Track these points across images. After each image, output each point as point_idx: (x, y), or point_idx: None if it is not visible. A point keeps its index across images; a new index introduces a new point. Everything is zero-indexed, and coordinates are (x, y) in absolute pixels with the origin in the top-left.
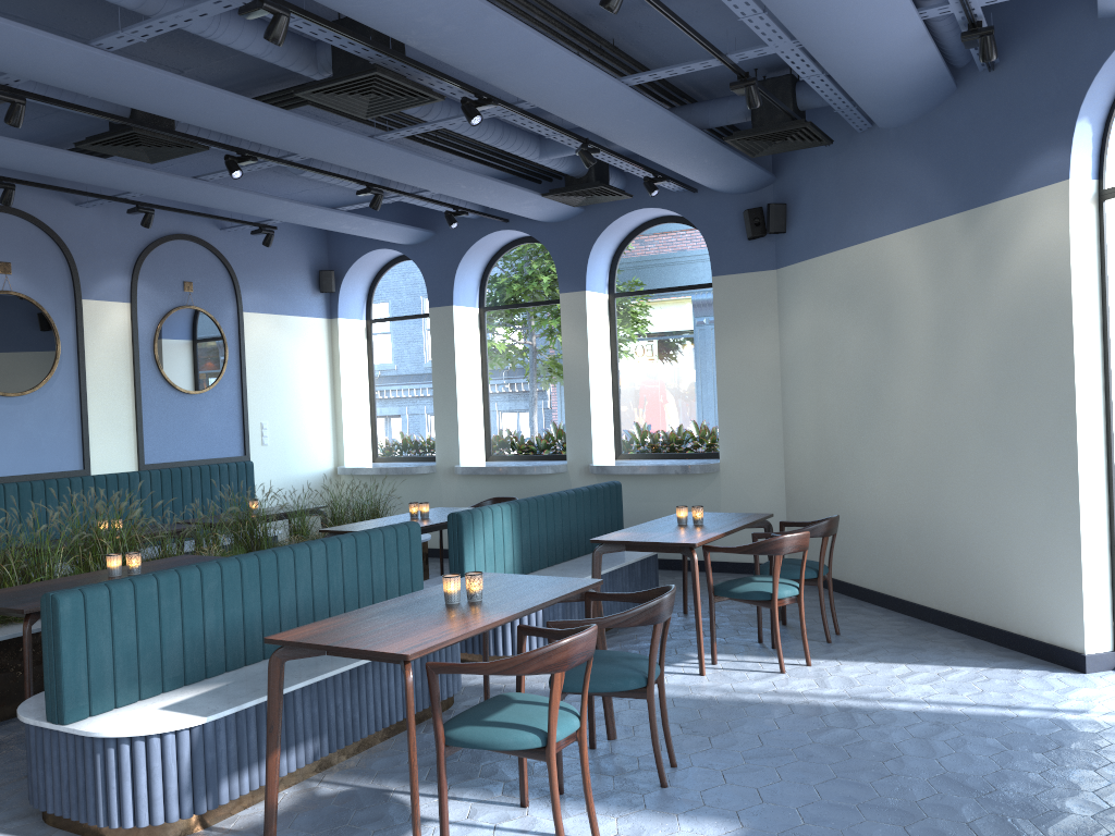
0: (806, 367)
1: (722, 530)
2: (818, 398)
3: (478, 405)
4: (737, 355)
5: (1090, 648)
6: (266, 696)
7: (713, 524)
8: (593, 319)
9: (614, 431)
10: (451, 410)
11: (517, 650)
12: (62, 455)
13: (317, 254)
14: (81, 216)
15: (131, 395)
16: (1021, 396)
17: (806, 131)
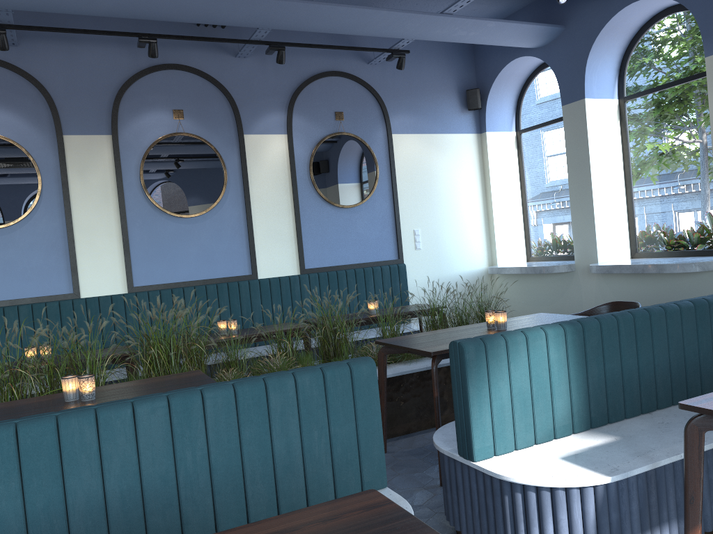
0: None
1: None
2: None
3: (620, 201)
4: None
5: None
6: None
7: None
8: None
9: None
10: (587, 208)
11: None
12: (233, 263)
13: (464, 76)
14: (240, 65)
15: (291, 212)
16: None
17: None
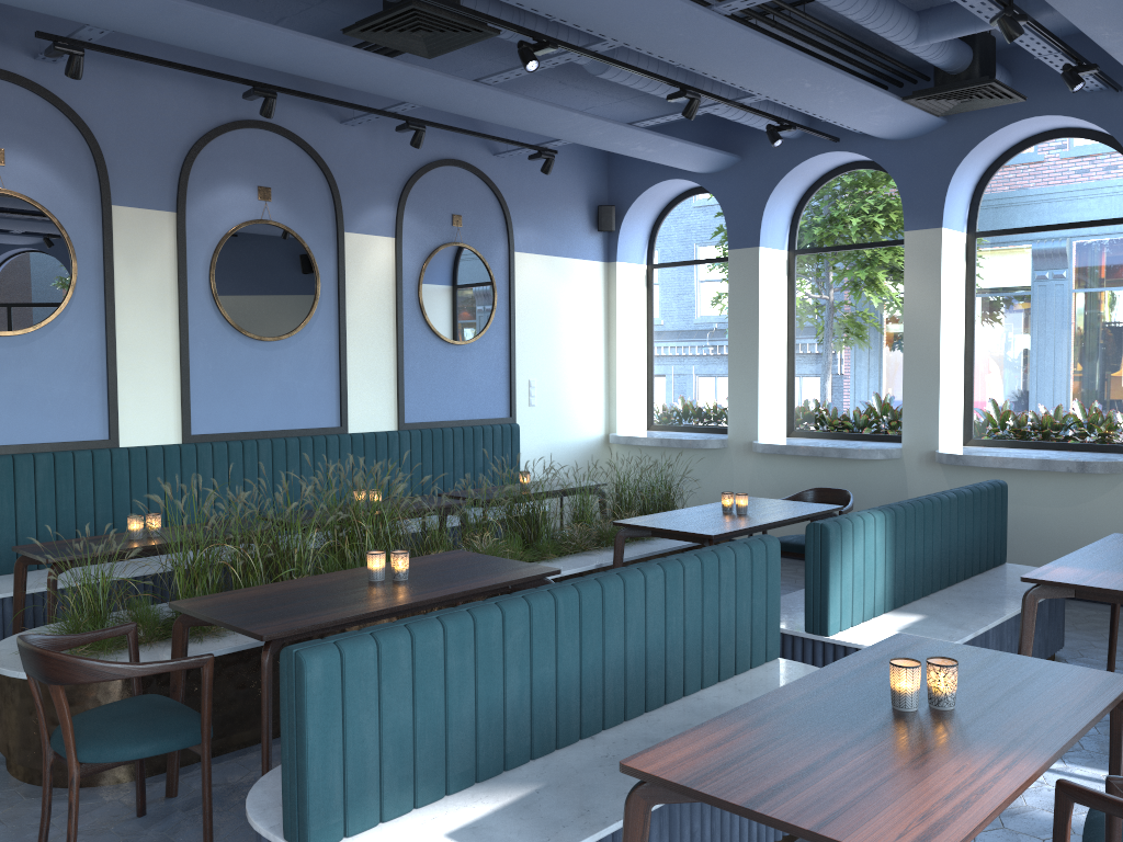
0: None
1: None
2: None
3: (781, 369)
4: None
5: None
6: (602, 830)
7: None
8: (948, 265)
9: (964, 409)
10: (750, 375)
11: (1055, 826)
12: (318, 409)
13: (596, 186)
14: (345, 135)
15: (392, 344)
16: None
17: None
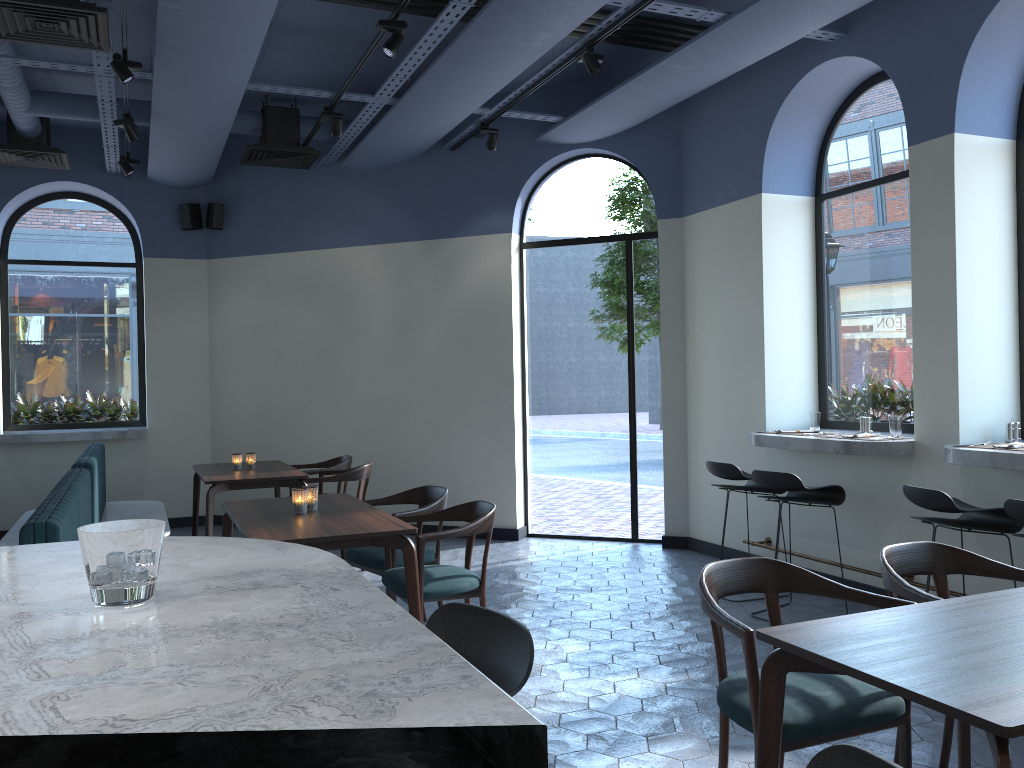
0: (245, 344)
1: (291, 469)
2: (260, 371)
3: None
4: (168, 331)
5: (518, 524)
6: None
7: (263, 467)
8: None
9: (3, 401)
10: None
11: None
12: None
13: None
14: None
15: None
16: (471, 368)
17: (311, 156)
